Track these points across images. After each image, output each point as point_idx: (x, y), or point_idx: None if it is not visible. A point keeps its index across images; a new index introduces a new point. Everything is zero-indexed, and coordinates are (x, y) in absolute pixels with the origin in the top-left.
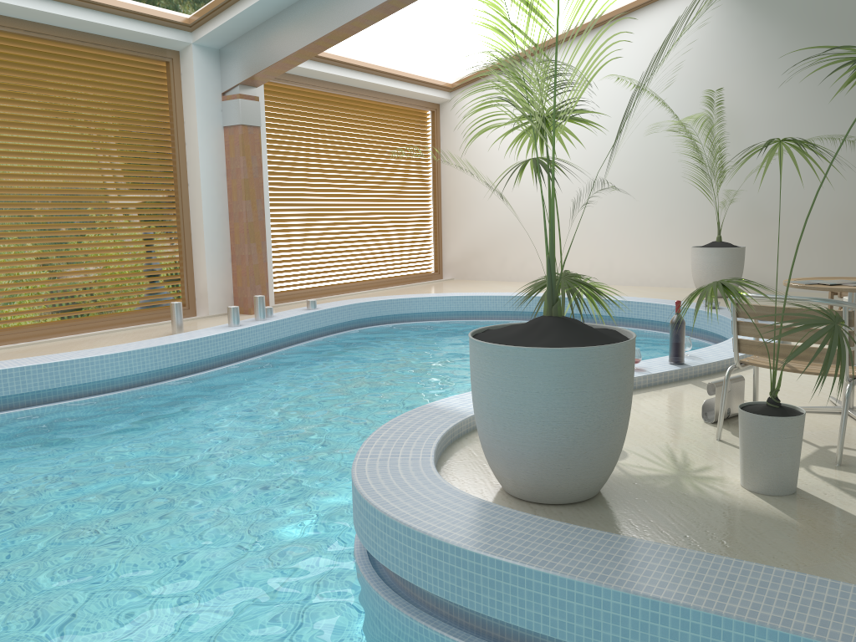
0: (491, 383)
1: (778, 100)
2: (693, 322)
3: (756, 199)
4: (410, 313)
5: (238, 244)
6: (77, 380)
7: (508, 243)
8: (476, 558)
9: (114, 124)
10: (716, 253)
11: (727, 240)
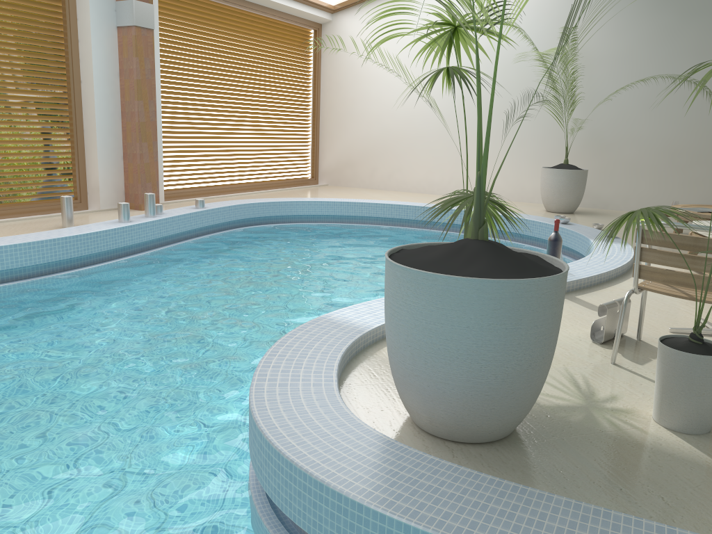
0: (414, 313)
1: (624, 41)
2: (546, 235)
3: (598, 128)
4: (291, 215)
5: (130, 143)
6: None
7: (378, 155)
8: (404, 529)
9: (4, 15)
10: (564, 174)
11: (570, 163)
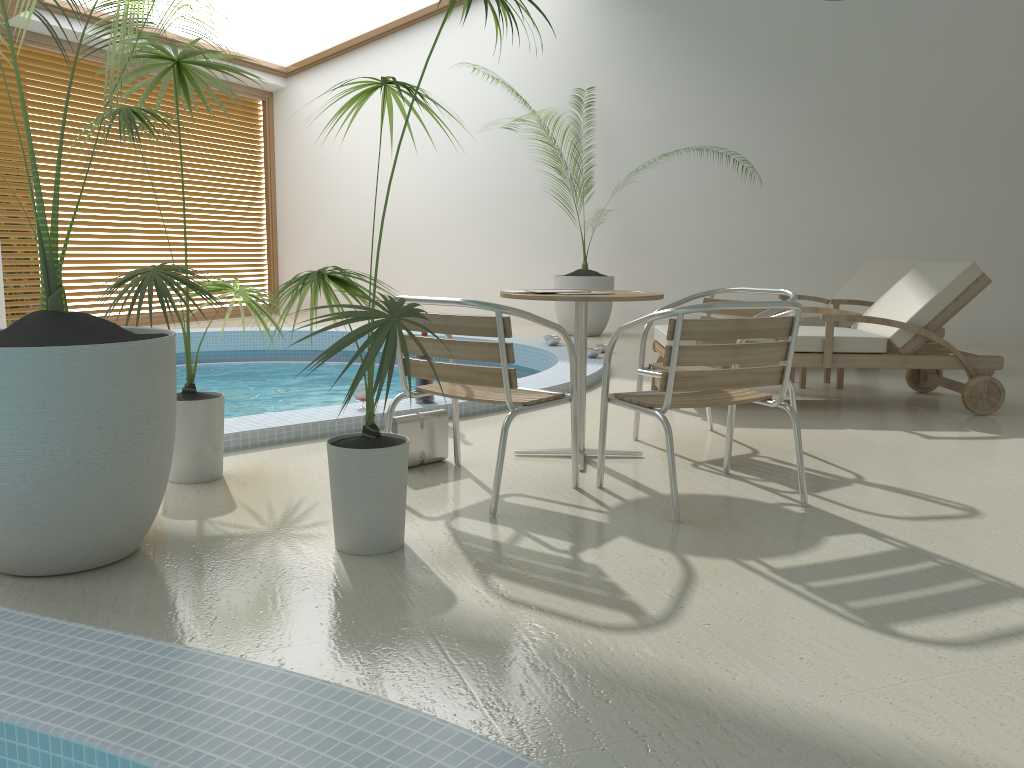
0: None
1: (656, 105)
2: (530, 362)
3: (634, 221)
4: (201, 351)
5: None
6: None
7: (357, 270)
8: None
9: None
10: (579, 283)
11: (604, 270)
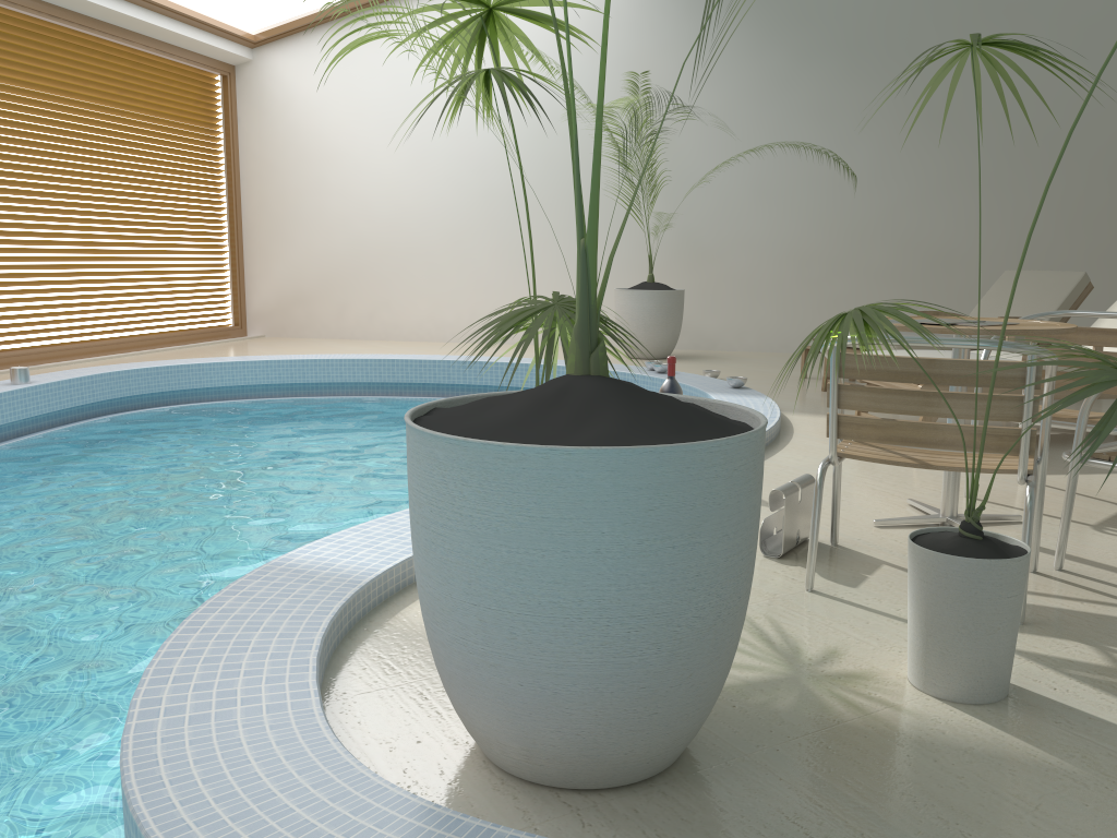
0: (480, 534)
1: (718, 94)
2: None
3: (692, 227)
4: (201, 387)
5: None
6: None
7: (349, 283)
8: None
9: None
10: (650, 298)
11: (656, 282)
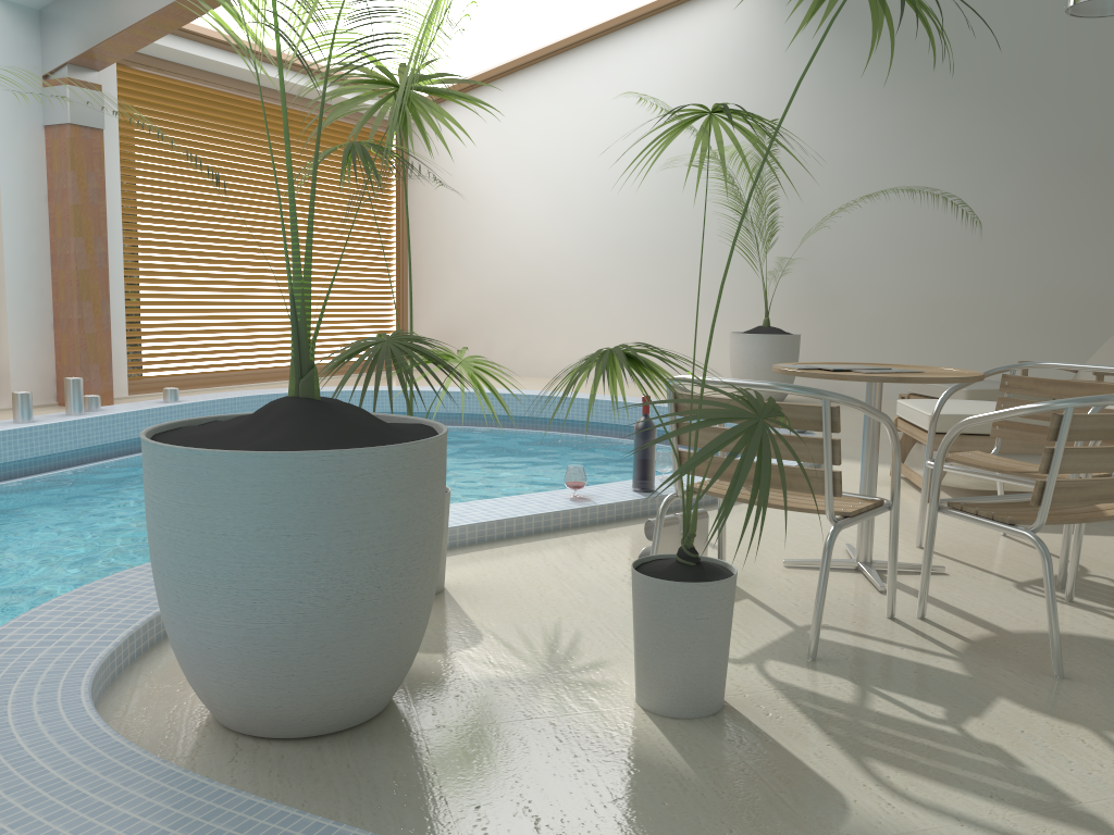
0: (157, 516)
1: (849, 140)
2: None
3: (820, 272)
4: None
5: (64, 302)
6: None
7: (496, 322)
8: None
9: None
10: (761, 342)
11: (782, 326)
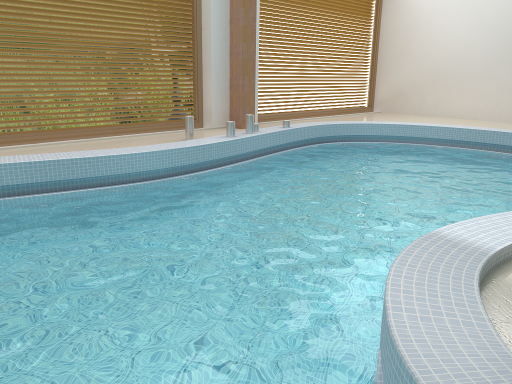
0: None
1: None
2: None
3: None
4: (356, 135)
5: (235, 76)
6: (112, 172)
7: (427, 87)
8: None
9: None
10: None
11: None
